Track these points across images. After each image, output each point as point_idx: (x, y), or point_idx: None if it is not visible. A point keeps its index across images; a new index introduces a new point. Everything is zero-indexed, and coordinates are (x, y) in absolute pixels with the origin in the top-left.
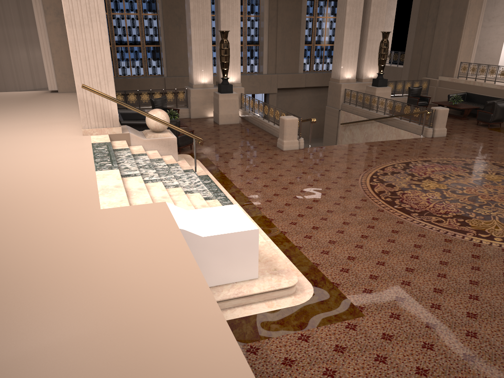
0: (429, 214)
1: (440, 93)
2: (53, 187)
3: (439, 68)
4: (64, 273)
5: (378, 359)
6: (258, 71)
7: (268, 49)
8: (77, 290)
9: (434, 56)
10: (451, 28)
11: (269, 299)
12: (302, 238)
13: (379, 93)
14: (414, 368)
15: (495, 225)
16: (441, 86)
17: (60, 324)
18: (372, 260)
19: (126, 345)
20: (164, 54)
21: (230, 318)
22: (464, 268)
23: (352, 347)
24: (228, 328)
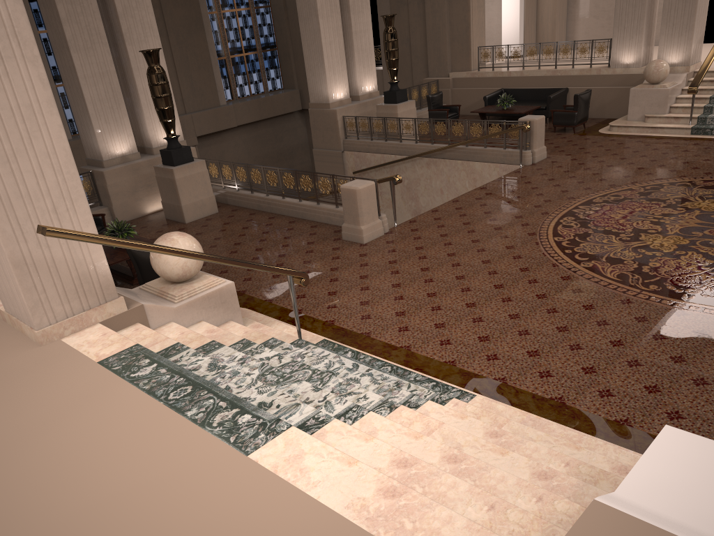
0: None
1: (459, 97)
2: None
3: (446, 60)
4: None
5: None
6: None
7: None
8: None
9: (434, 44)
10: None
11: None
12: (671, 423)
13: (402, 112)
14: None
15: None
16: (458, 86)
17: None
18: None
19: None
20: None
21: None
22: None
23: None
24: None
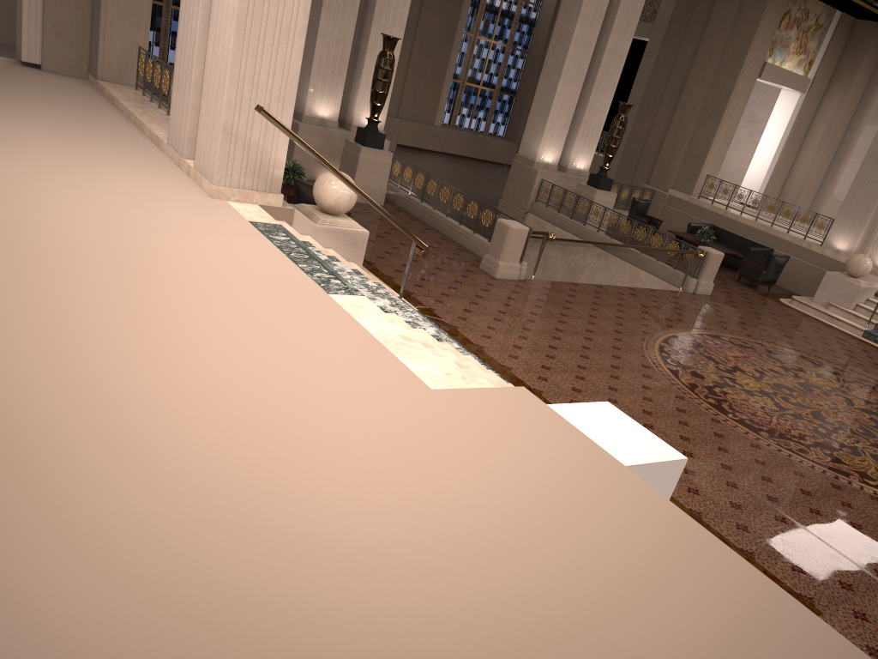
0: (782, 436)
1: (668, 216)
2: (290, 323)
3: (671, 175)
4: (525, 536)
5: None
6: None
7: None
8: (584, 576)
9: (667, 155)
10: (700, 119)
11: None
12: None
13: (599, 199)
14: None
15: (873, 466)
16: (671, 205)
17: (637, 653)
18: (765, 512)
19: None
20: None
21: None
22: None
23: None
24: None
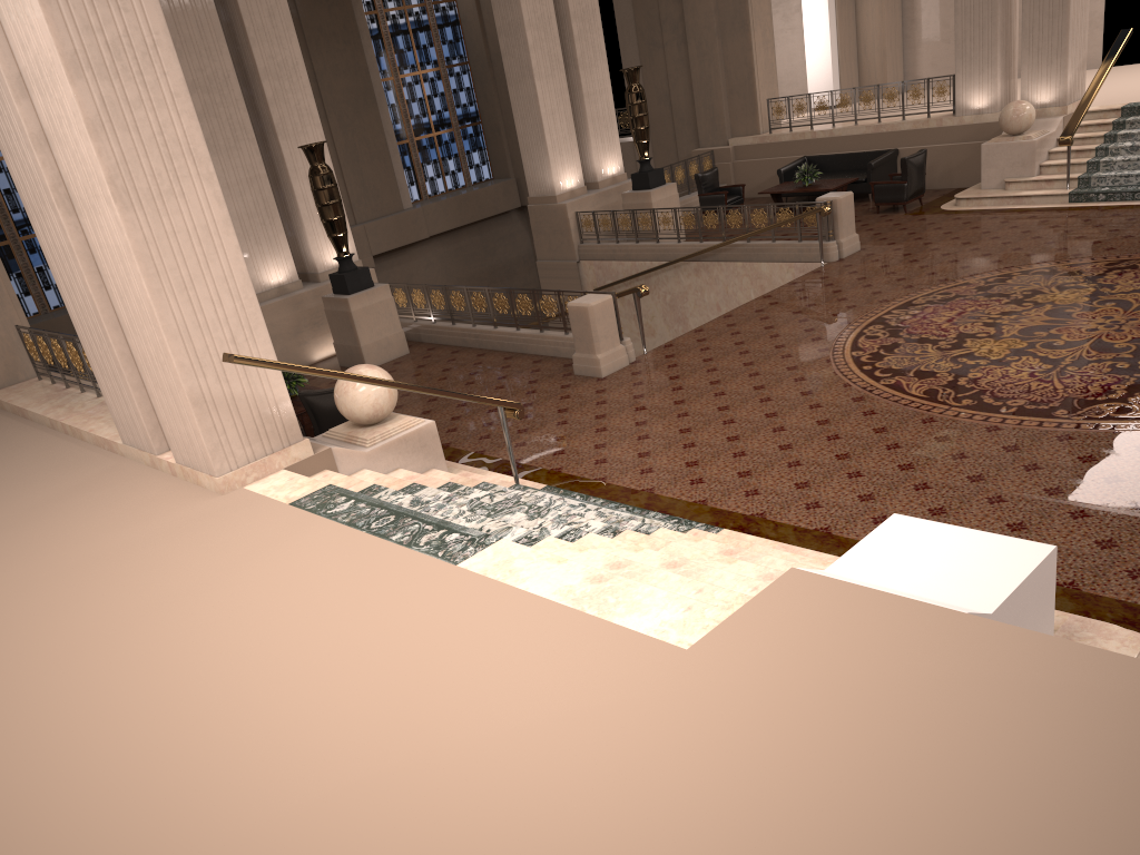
0: (1084, 402)
1: (745, 173)
2: (442, 648)
3: (723, 122)
4: (990, 851)
5: None
6: None
7: None
8: None
9: (704, 100)
10: (723, 36)
11: None
12: None
13: (659, 201)
14: None
15: None
16: (742, 157)
17: None
18: None
19: None
20: None
21: None
22: None
23: None
24: None
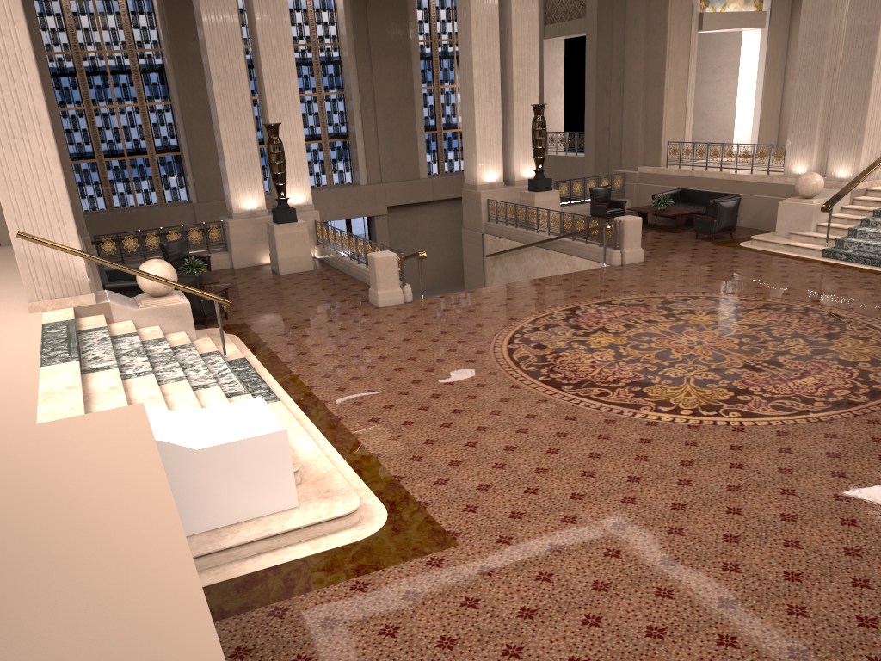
0: (591, 384)
1: (643, 193)
2: None
3: (637, 153)
4: None
5: (467, 603)
6: (353, 180)
7: (365, 145)
8: None
9: (628, 135)
10: (647, 90)
11: (317, 537)
12: (384, 441)
13: (541, 201)
14: (517, 609)
15: (687, 392)
16: (644, 181)
17: None
18: (487, 463)
19: (37, 606)
20: (188, 166)
21: (250, 571)
22: (625, 460)
23: (430, 591)
24: (193, 568)
